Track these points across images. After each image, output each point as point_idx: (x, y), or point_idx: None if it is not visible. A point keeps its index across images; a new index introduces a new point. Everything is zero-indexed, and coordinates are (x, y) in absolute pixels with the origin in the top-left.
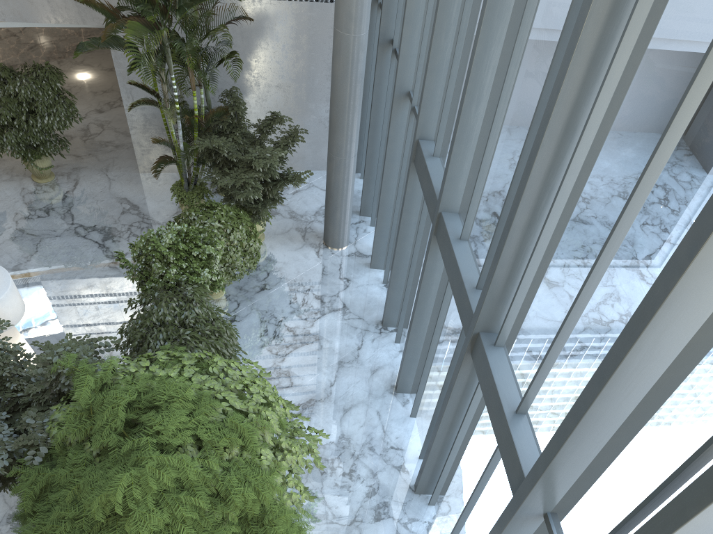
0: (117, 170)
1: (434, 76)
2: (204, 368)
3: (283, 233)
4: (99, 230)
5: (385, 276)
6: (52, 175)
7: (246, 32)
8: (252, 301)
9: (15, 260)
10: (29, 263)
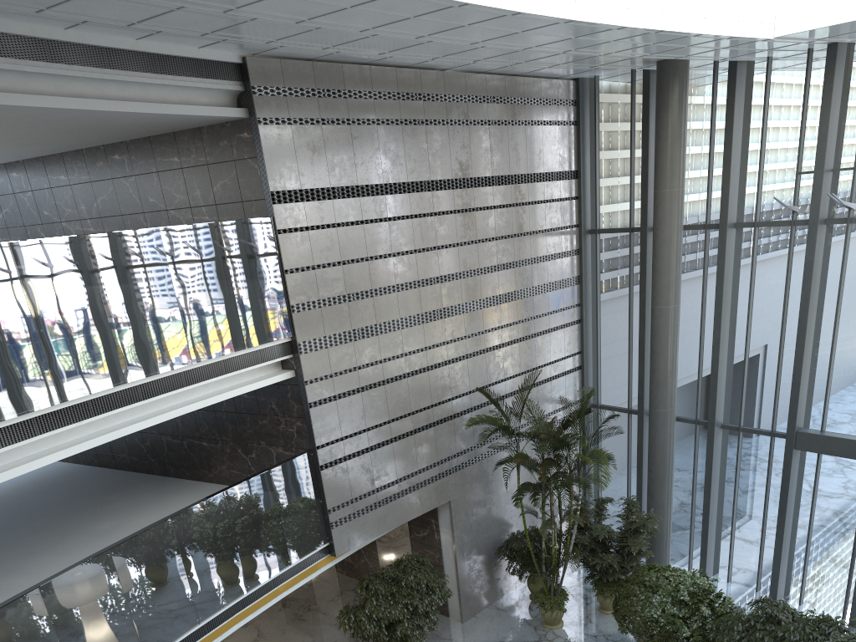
0: (444, 631)
1: (803, 385)
2: None
3: None
4: None
5: (729, 574)
6: None
7: None
8: None
9: None
10: None
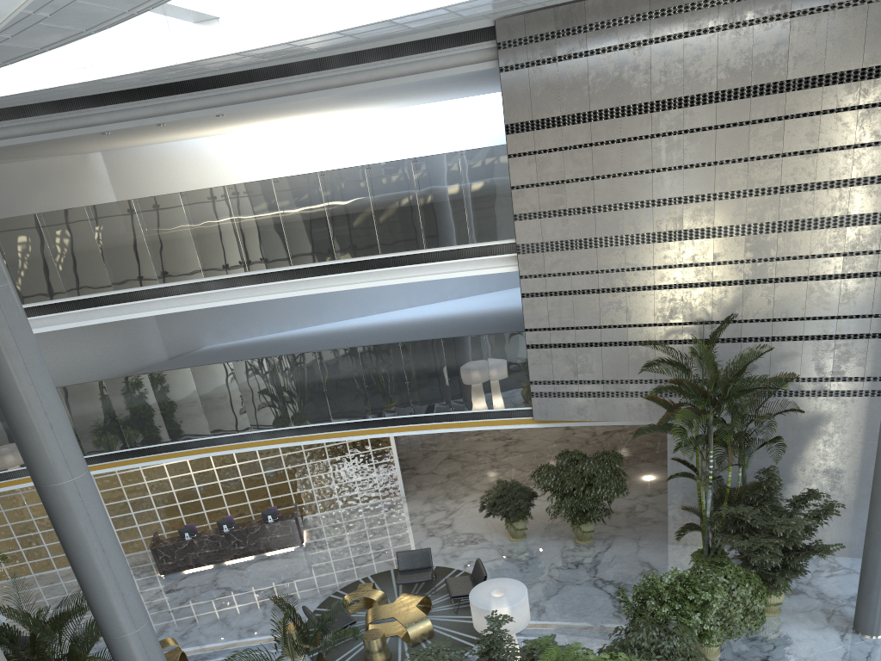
0: (648, 539)
1: None
2: None
3: (803, 612)
4: (615, 584)
5: None
6: (591, 538)
7: (797, 423)
8: None
9: (537, 597)
10: (547, 601)
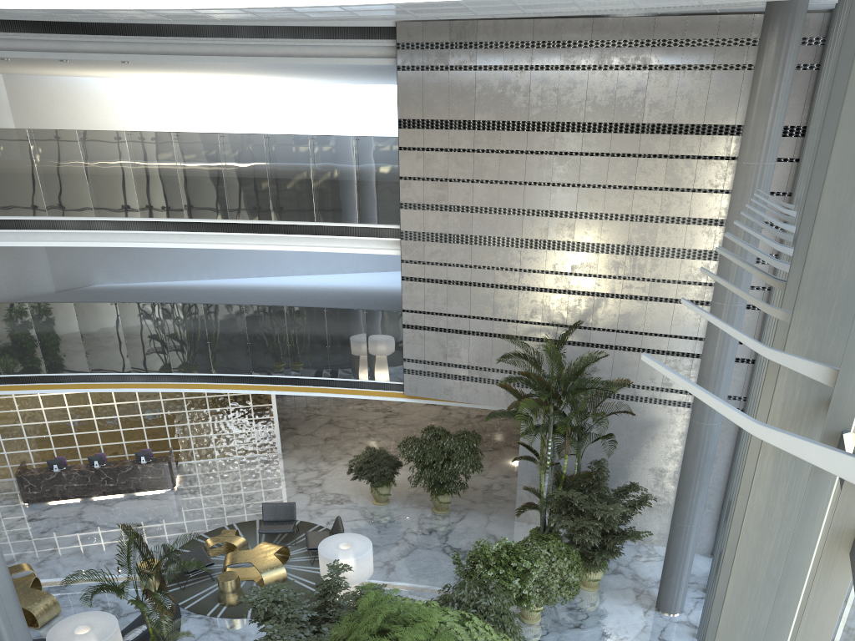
0: (498, 515)
1: None
2: (464, 625)
3: (617, 589)
4: (461, 551)
5: None
6: (447, 509)
7: (630, 425)
8: (561, 633)
9: (389, 557)
10: (398, 561)
